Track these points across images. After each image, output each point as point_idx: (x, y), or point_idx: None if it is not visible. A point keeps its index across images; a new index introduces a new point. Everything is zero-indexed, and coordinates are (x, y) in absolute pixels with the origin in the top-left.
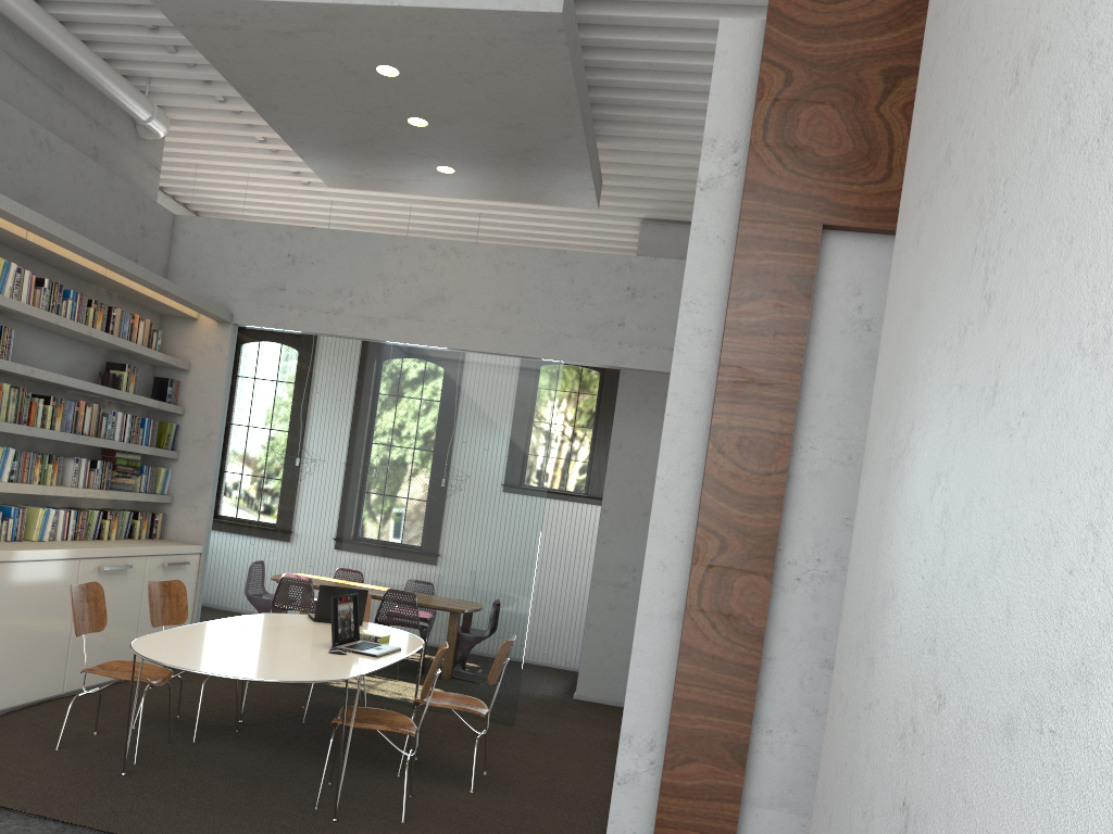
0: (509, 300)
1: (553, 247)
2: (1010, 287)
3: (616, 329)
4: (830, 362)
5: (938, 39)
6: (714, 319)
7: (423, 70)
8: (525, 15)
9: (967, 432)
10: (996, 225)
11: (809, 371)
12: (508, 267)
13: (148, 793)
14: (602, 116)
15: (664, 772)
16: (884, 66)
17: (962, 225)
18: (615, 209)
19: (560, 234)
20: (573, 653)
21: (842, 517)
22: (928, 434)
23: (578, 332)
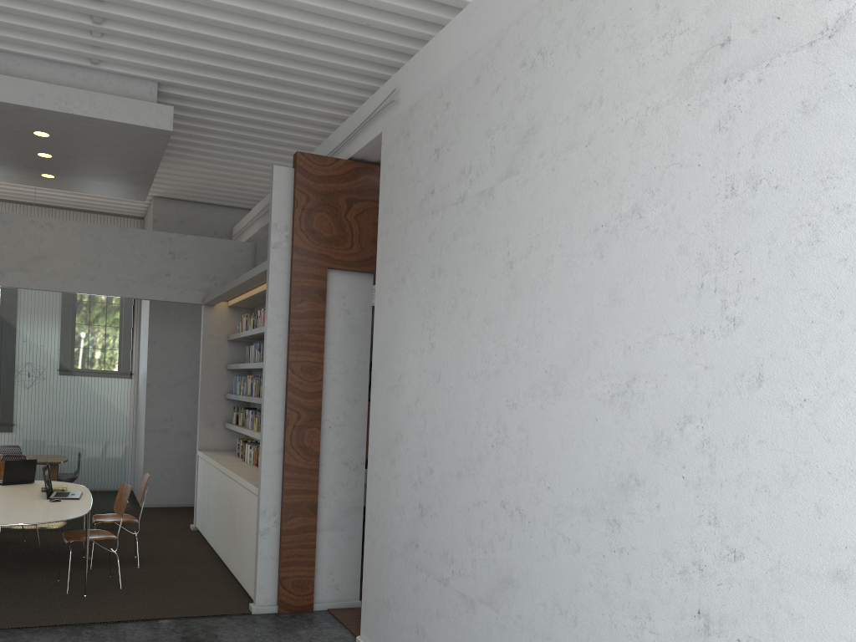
0: (92, 259)
1: (83, 204)
2: (441, 345)
3: (165, 278)
4: (335, 328)
5: (388, 223)
6: (284, 310)
7: (68, 137)
8: (150, 129)
9: (430, 386)
10: (432, 321)
11: (326, 333)
12: (89, 237)
13: None
14: None
15: (283, 524)
16: (346, 197)
17: (415, 311)
18: None
19: (92, 198)
20: None
21: (345, 397)
22: (410, 382)
23: (141, 280)
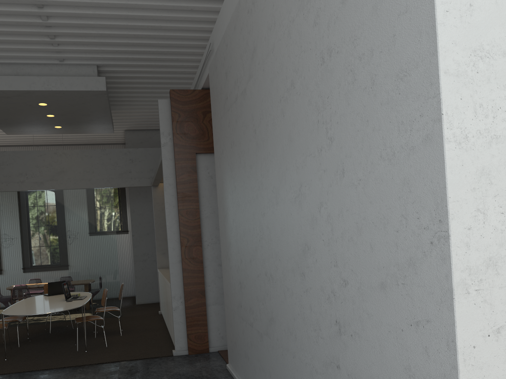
0: (88, 169)
1: (91, 140)
2: (238, 186)
3: (129, 174)
4: (204, 187)
5: (215, 121)
6: (173, 181)
7: (56, 103)
8: (94, 91)
9: (236, 211)
10: (233, 173)
11: (199, 191)
12: (86, 157)
13: (20, 361)
14: (111, 104)
15: (185, 303)
16: (202, 111)
17: (228, 169)
18: (115, 127)
19: (93, 136)
20: (129, 290)
21: (215, 227)
22: (230, 211)
23: (116, 177)
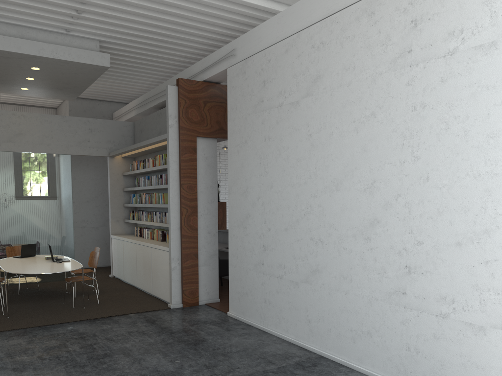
0: (48, 134)
1: (23, 101)
2: (272, 172)
3: (88, 143)
4: (201, 166)
5: (234, 115)
6: (177, 158)
7: (49, 70)
8: (98, 66)
9: (266, 191)
10: (265, 161)
11: (197, 169)
12: (45, 122)
13: (26, 317)
14: None
15: (183, 264)
16: (203, 100)
17: (255, 157)
18: None
19: (30, 98)
20: None
21: (207, 200)
22: (254, 190)
23: (75, 144)
